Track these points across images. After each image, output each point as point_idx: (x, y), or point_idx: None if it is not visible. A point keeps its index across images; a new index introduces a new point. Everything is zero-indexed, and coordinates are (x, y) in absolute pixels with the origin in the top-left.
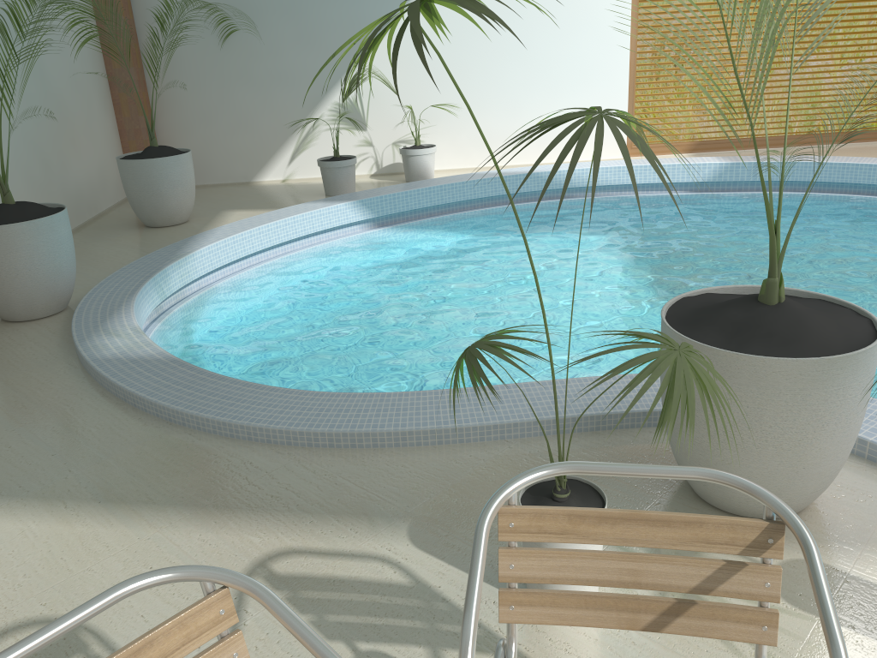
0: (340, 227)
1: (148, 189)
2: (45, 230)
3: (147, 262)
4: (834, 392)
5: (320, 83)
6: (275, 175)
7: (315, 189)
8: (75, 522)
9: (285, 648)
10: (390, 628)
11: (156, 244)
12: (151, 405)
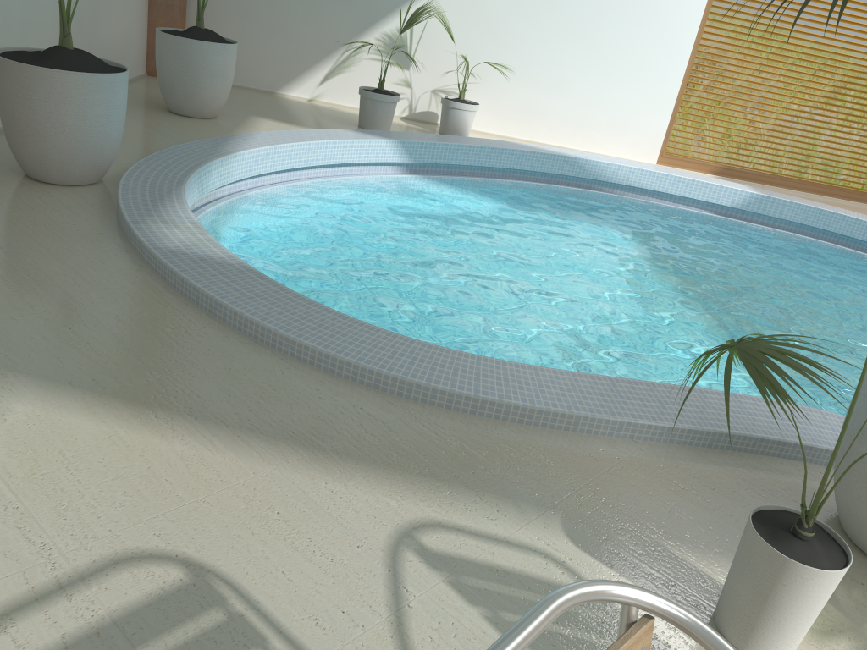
0: (374, 164)
1: (186, 73)
2: (106, 88)
3: (188, 152)
4: None
5: (374, 8)
6: (302, 92)
7: (346, 118)
8: (172, 437)
9: (465, 645)
10: (579, 642)
11: (186, 134)
12: (234, 316)
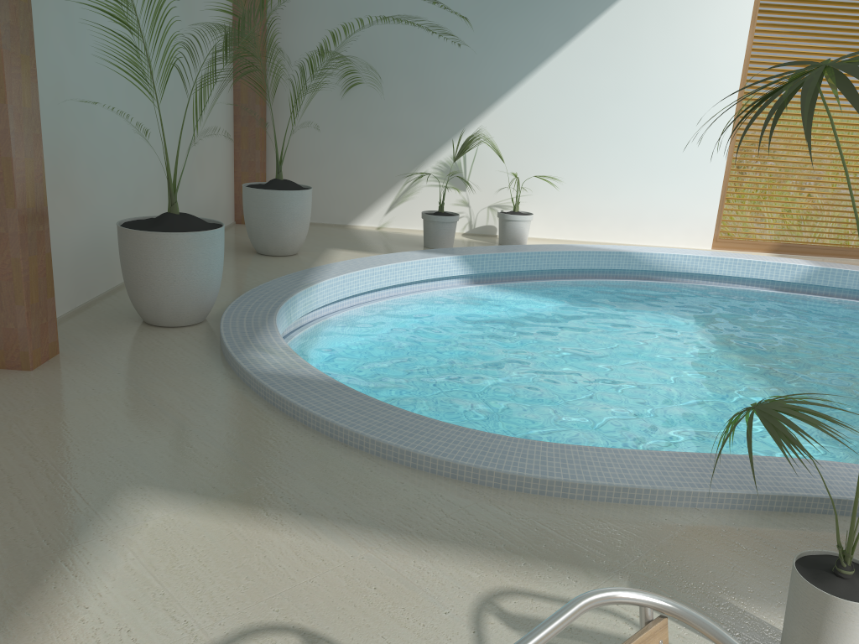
0: (440, 279)
1: (269, 219)
2: (207, 242)
3: (276, 287)
4: None
5: (429, 142)
6: (371, 221)
7: (412, 240)
8: (281, 530)
9: None
10: None
11: (273, 271)
12: (325, 425)
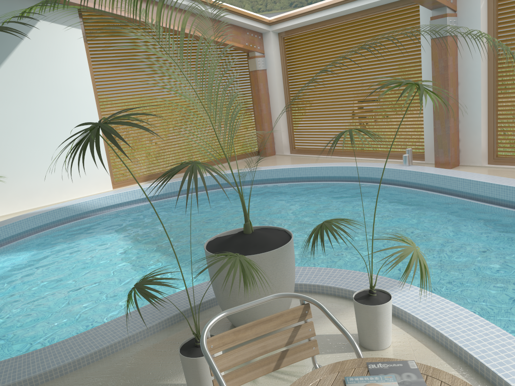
0: None
1: None
2: None
3: None
4: (286, 261)
5: None
6: None
7: None
8: None
9: None
10: None
11: None
12: None
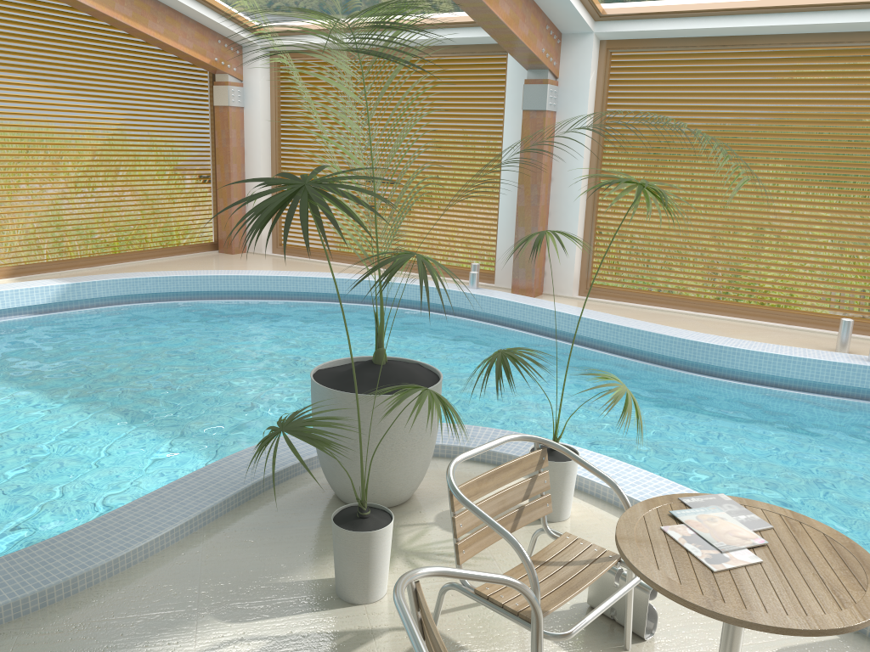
0: None
1: None
2: None
3: None
4: None
5: None
6: None
7: None
8: None
9: None
10: None
11: None
12: None
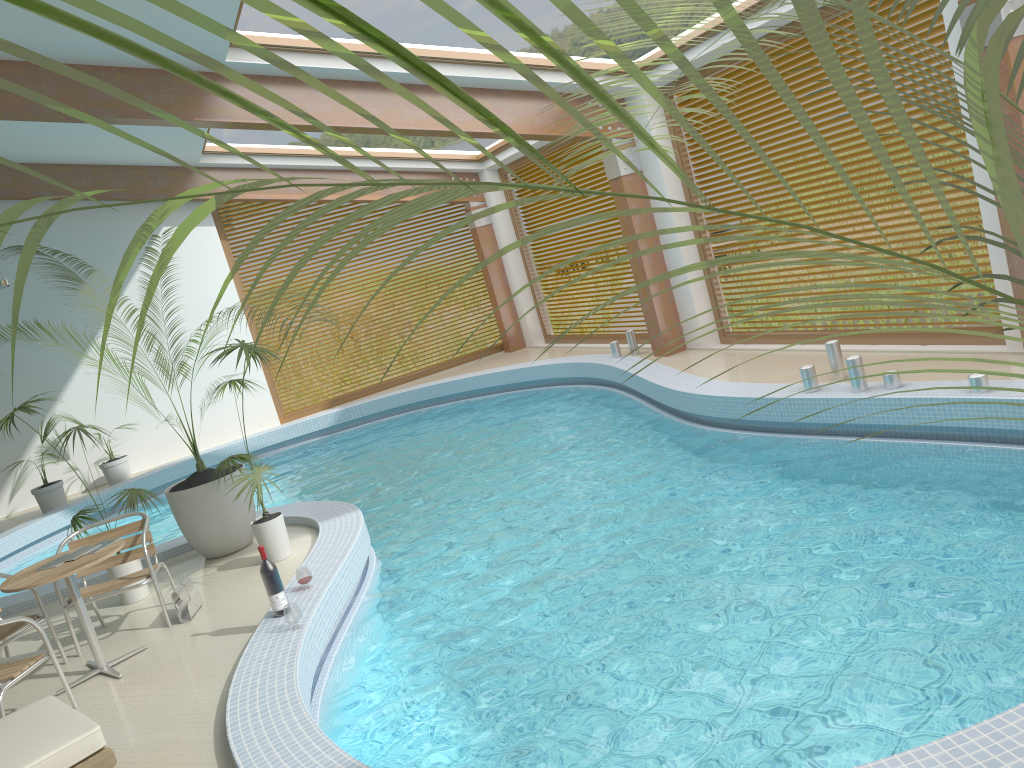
0: (58, 531)
1: None
2: None
3: None
4: (220, 494)
5: (23, 434)
6: None
7: (35, 513)
8: None
9: (21, 647)
10: (64, 629)
11: None
12: None
